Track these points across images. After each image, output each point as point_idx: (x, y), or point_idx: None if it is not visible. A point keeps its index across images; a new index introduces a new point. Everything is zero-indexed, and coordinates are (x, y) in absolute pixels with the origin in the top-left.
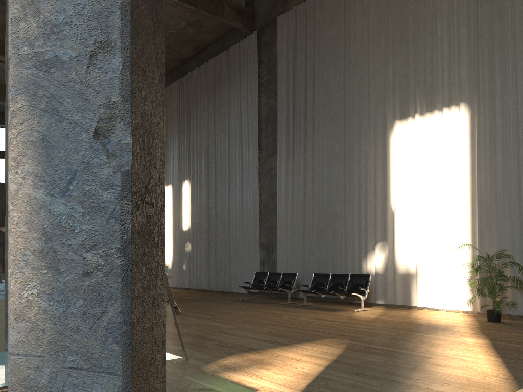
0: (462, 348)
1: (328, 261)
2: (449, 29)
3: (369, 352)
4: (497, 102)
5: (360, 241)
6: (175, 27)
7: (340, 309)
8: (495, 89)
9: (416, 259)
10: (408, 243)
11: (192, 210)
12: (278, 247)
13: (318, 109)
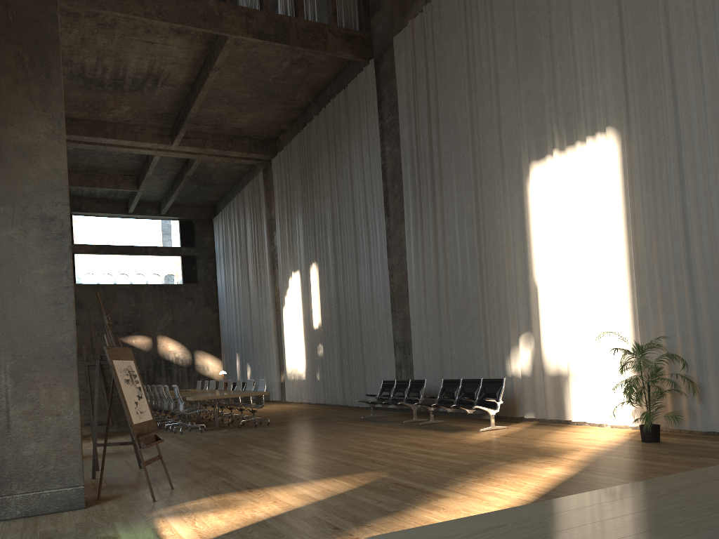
0: (515, 484)
1: (468, 362)
2: (586, 25)
3: (380, 491)
4: (651, 122)
5: (502, 332)
6: (277, 70)
7: (467, 428)
8: (647, 102)
9: (566, 354)
10: (556, 332)
11: (322, 302)
12: (413, 346)
13: (445, 155)
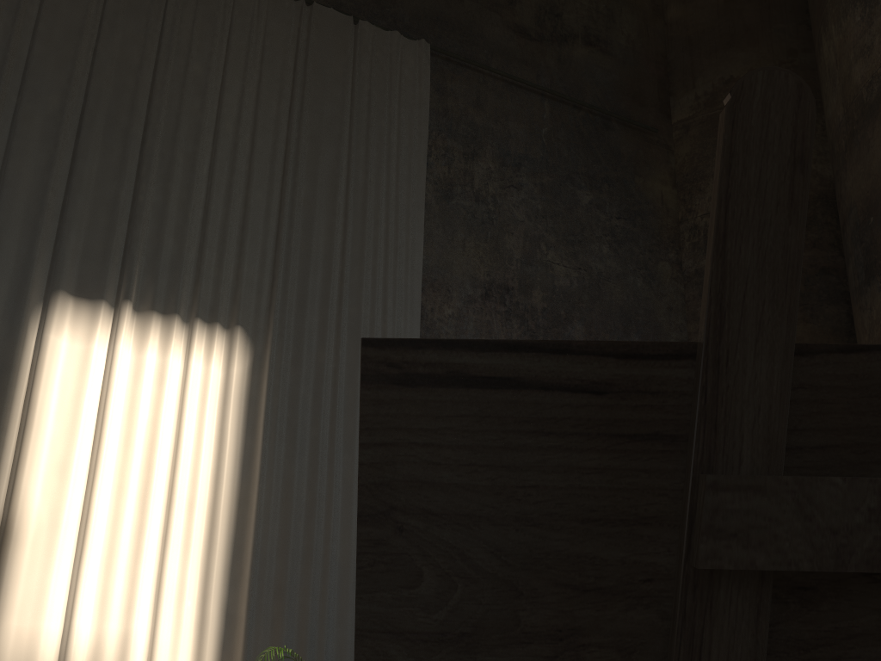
0: None
1: None
2: (230, 176)
3: None
4: (308, 359)
5: None
6: None
7: None
8: (307, 332)
9: None
10: (40, 627)
11: None
12: None
13: None
